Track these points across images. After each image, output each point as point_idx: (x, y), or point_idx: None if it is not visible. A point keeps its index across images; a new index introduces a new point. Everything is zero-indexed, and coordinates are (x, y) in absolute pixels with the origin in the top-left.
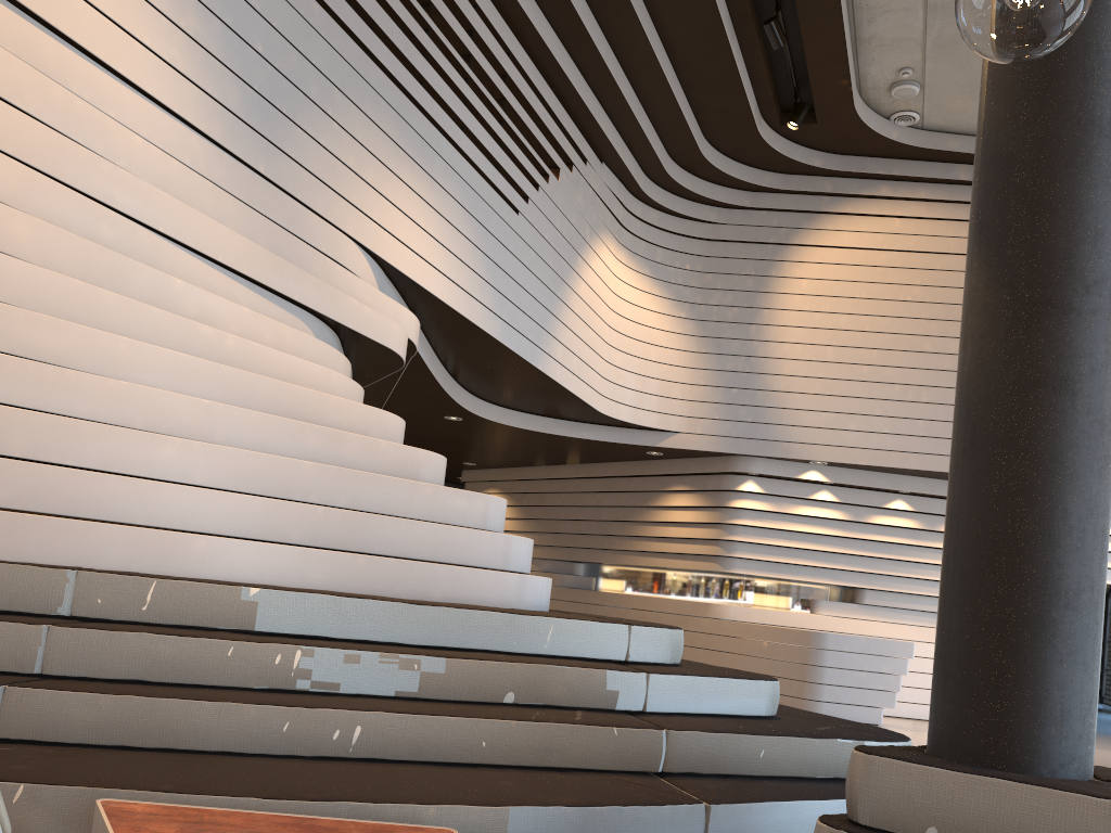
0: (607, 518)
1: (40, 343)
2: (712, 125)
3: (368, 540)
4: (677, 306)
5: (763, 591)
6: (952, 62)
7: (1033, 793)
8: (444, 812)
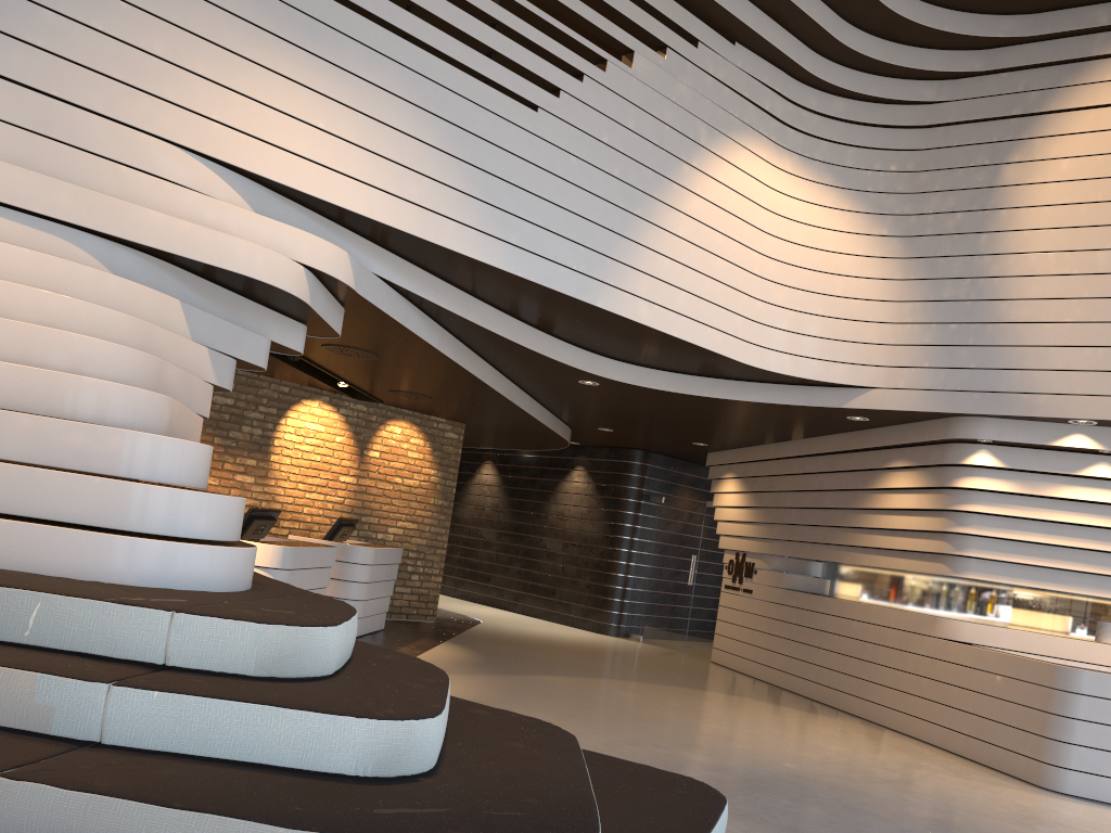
0: (828, 506)
1: None
2: None
3: None
4: (876, 221)
5: (1024, 606)
6: None
7: None
8: None
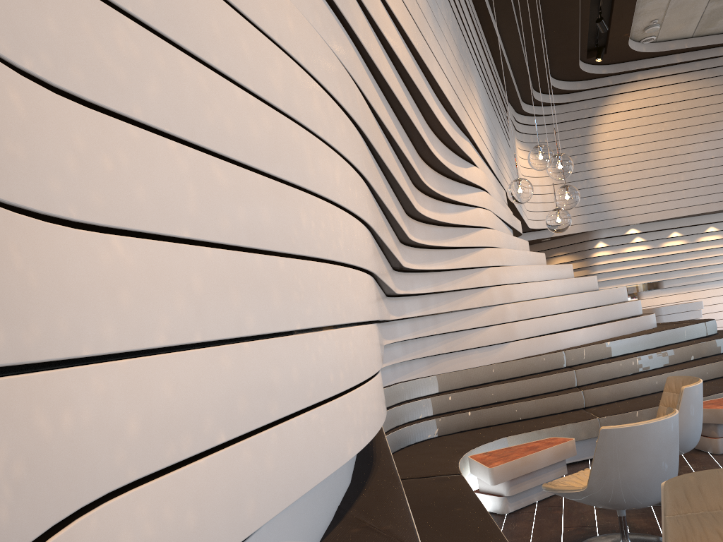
0: None
1: (518, 276)
2: (555, 68)
3: (607, 316)
4: None
5: None
6: (678, 12)
7: None
8: None
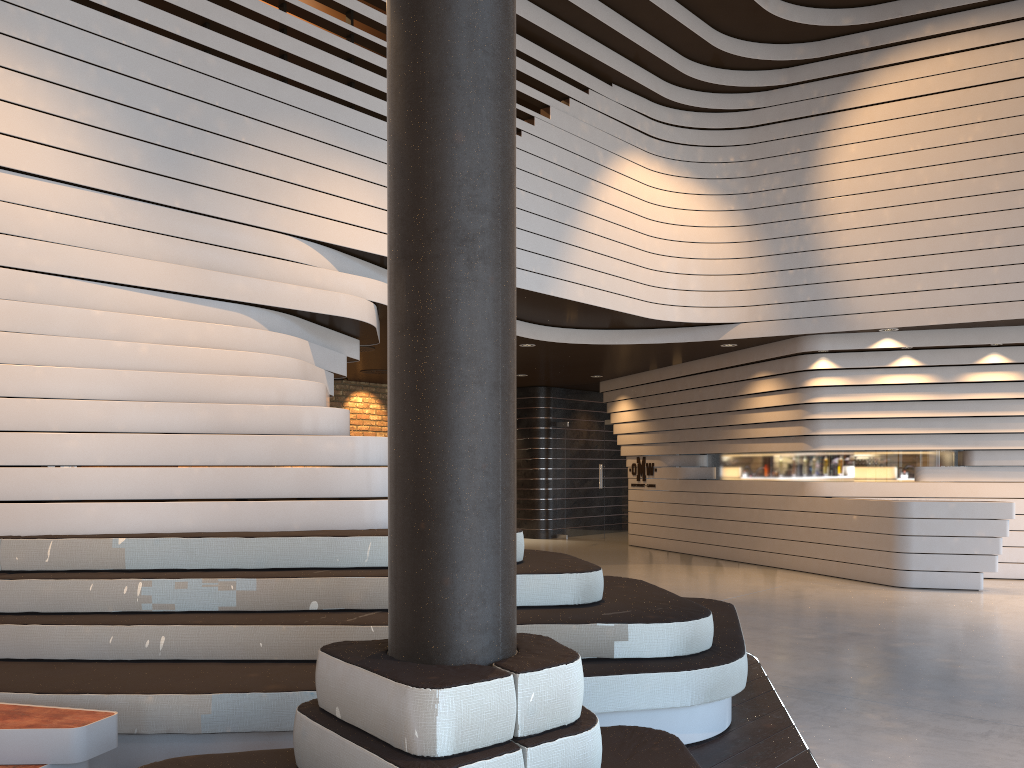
0: (710, 411)
1: None
2: (717, 17)
3: (241, 488)
4: (725, 200)
5: (863, 464)
6: None
7: (371, 678)
8: (159, 699)
